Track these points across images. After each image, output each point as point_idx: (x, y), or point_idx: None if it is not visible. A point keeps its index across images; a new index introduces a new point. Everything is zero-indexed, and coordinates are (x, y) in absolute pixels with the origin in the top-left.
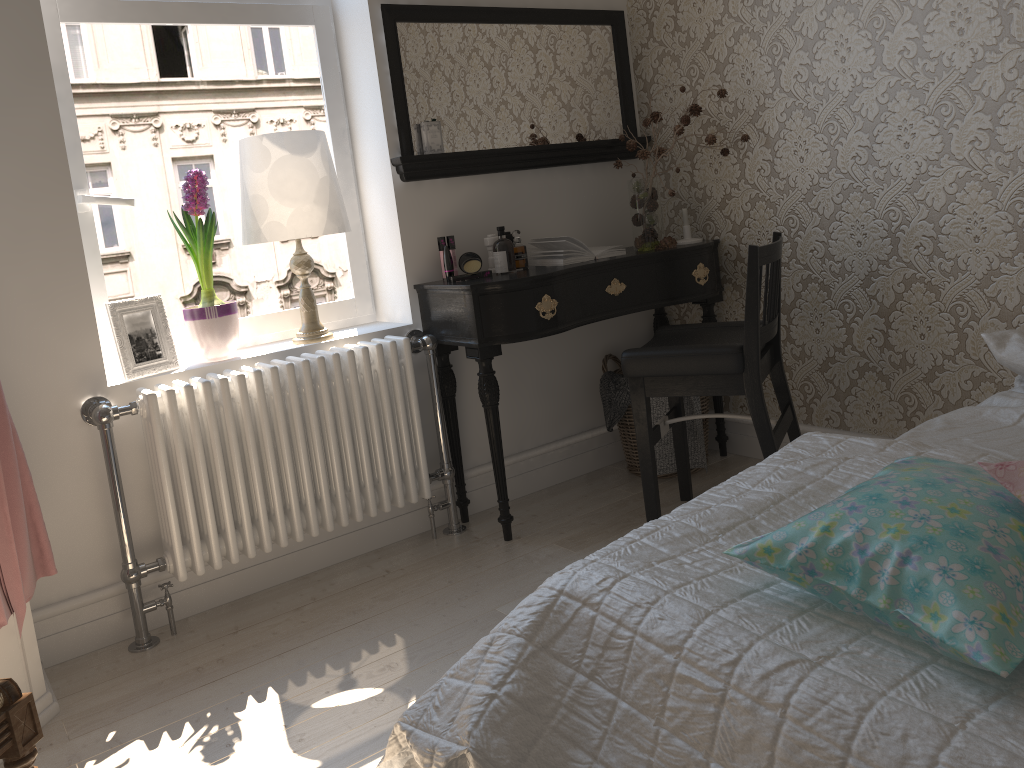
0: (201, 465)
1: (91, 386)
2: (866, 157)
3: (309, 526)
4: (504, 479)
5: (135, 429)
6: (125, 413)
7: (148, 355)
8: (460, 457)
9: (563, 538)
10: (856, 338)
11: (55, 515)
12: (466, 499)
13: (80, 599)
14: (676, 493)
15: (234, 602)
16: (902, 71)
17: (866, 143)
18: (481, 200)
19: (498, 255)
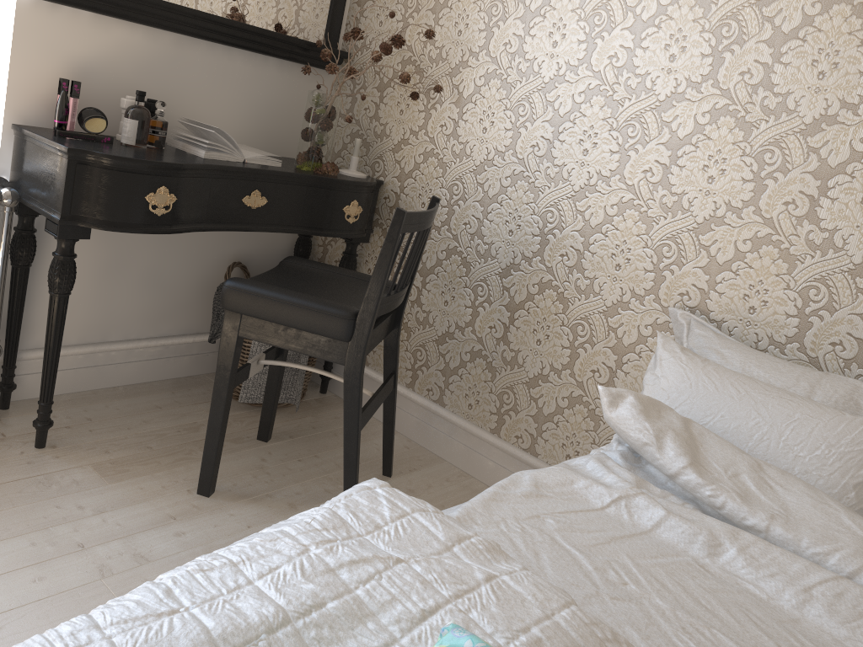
0: None
1: None
2: (545, 150)
3: None
4: (53, 379)
5: None
6: None
7: None
8: (17, 336)
9: (105, 460)
10: (479, 323)
11: None
12: (12, 384)
13: None
14: (256, 428)
15: None
16: (606, 77)
17: (549, 136)
18: (134, 54)
19: (128, 123)
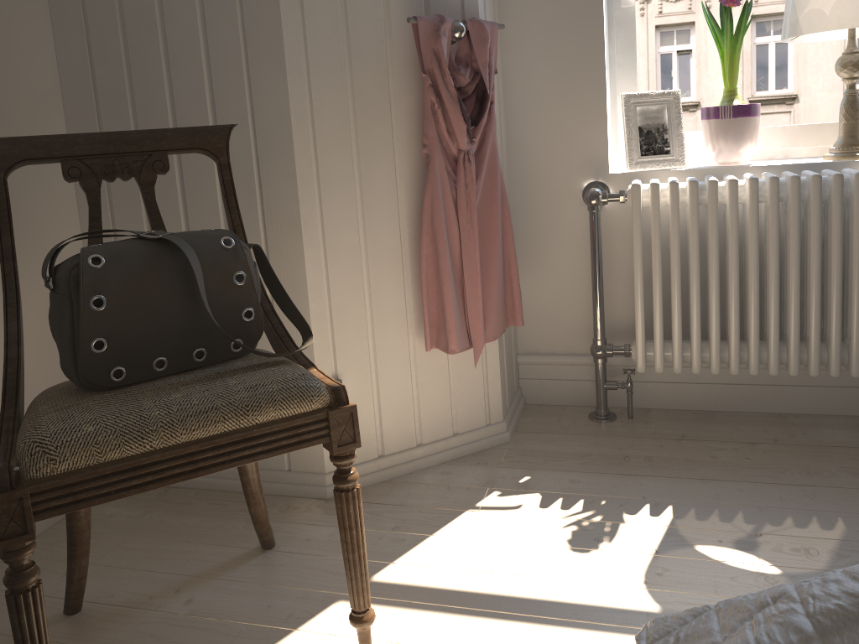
0: (674, 266)
1: (594, 171)
2: None
3: (787, 362)
4: None
5: (628, 219)
6: (612, 200)
7: (654, 150)
8: None
9: None
10: None
11: (550, 280)
12: None
13: (560, 358)
14: None
15: (698, 412)
16: None
17: None
18: None
19: None
